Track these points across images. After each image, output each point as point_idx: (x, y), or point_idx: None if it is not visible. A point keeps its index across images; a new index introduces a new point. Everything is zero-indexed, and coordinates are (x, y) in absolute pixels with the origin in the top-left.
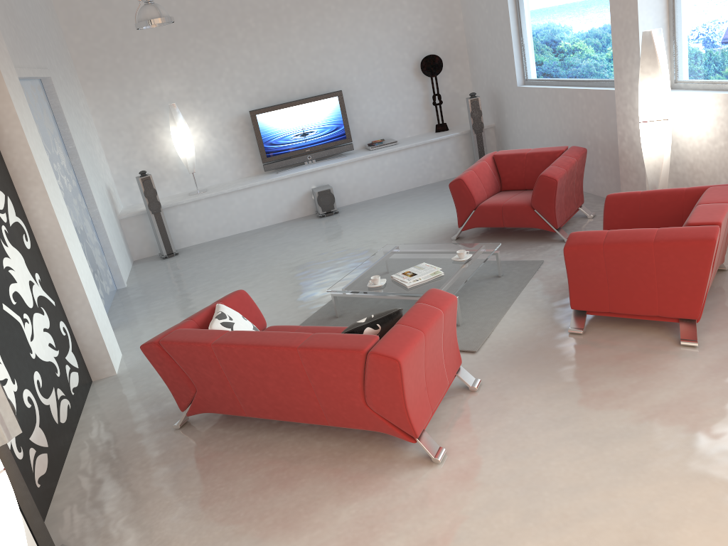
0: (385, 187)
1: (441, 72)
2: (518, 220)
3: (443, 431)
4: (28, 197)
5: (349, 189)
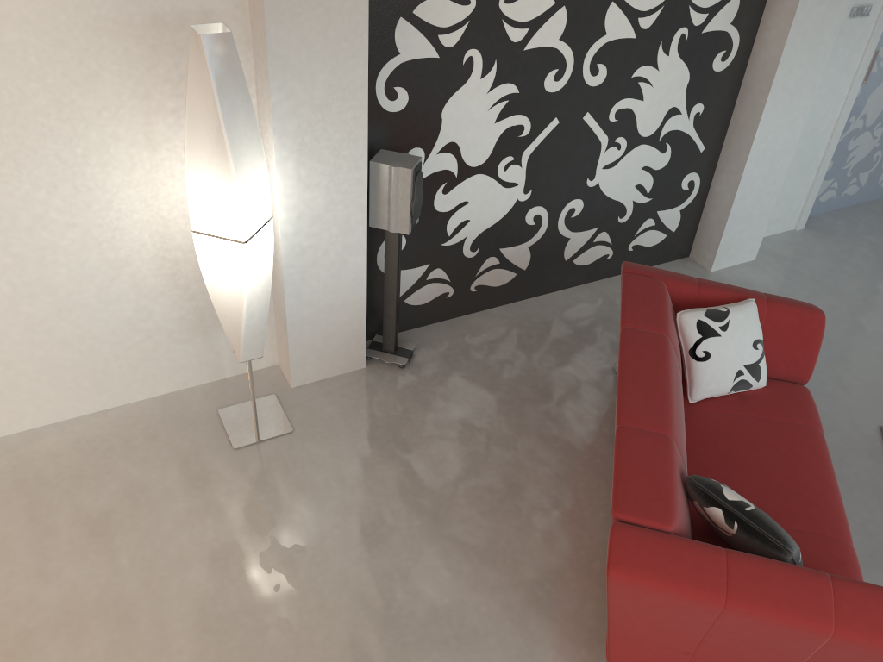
0: None
1: None
2: None
3: None
4: (773, 7)
5: None
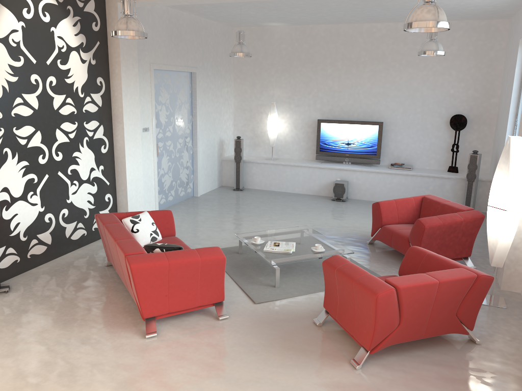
0: (389, 196)
1: (469, 129)
2: (398, 245)
3: (174, 327)
4: (116, 128)
5: (362, 189)
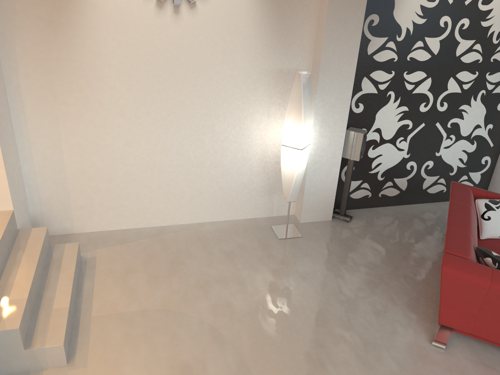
0: None
1: None
2: None
3: (470, 351)
4: None
5: None
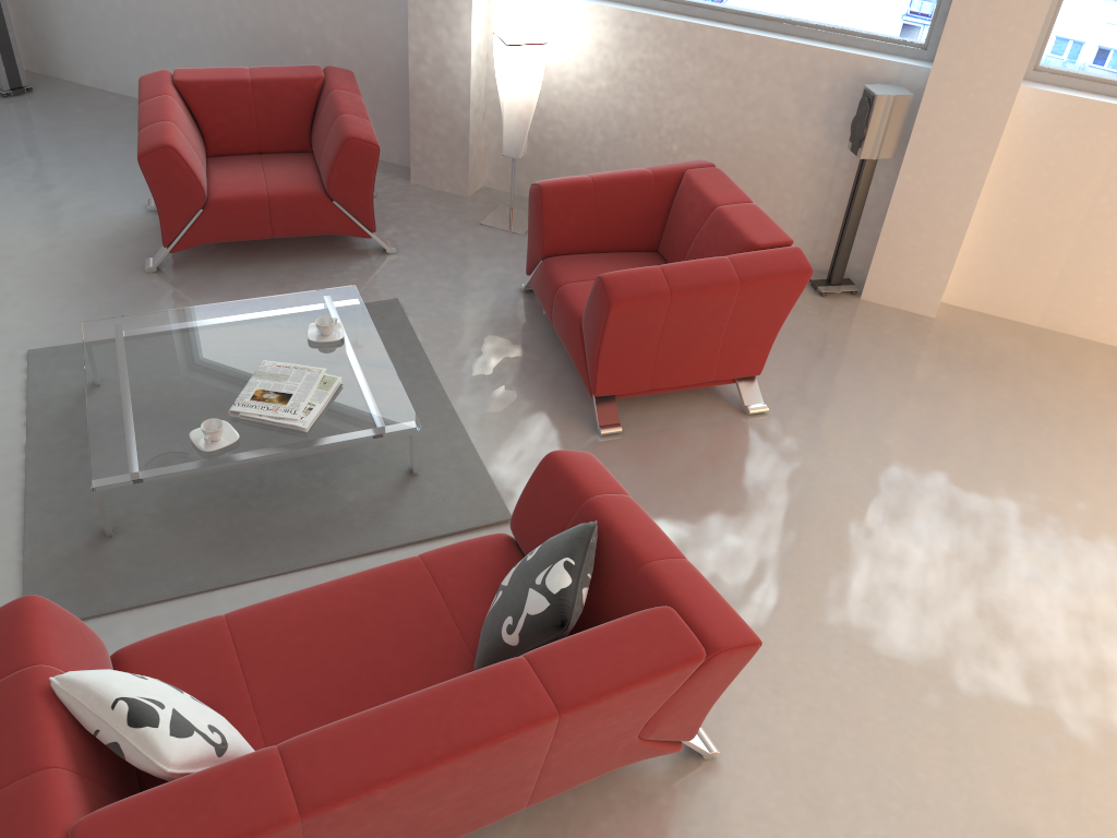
0: None
1: None
2: (305, 222)
3: None
4: None
5: None
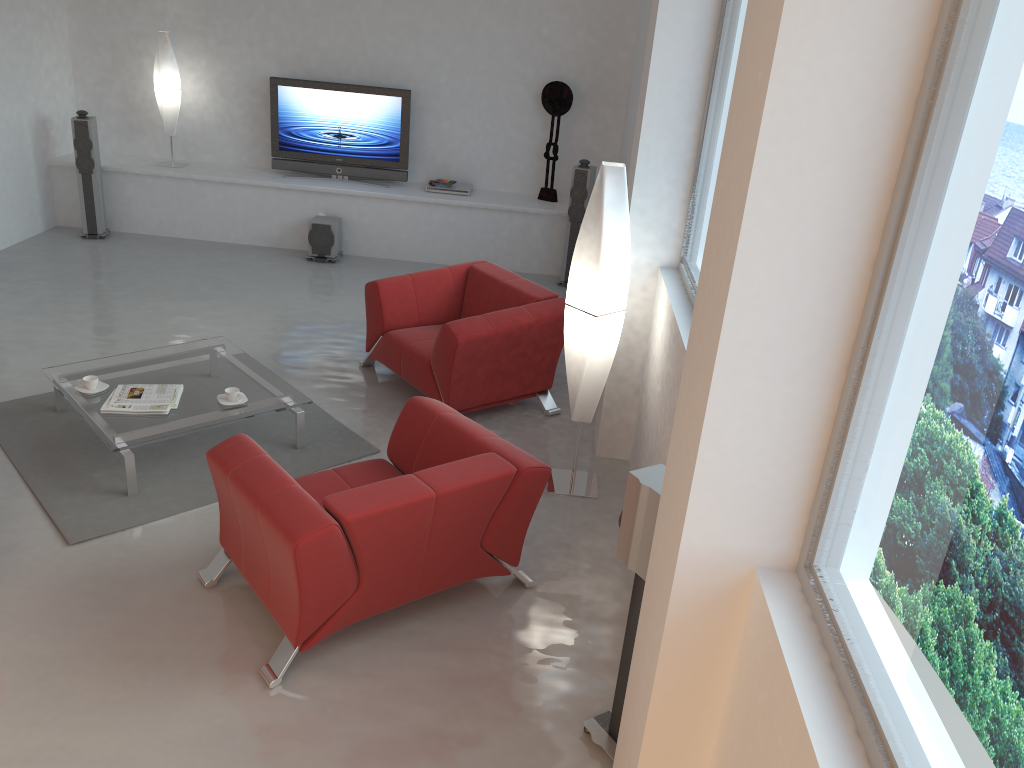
0: (426, 251)
1: (578, 113)
2: (413, 376)
3: None
4: None
5: (372, 235)
